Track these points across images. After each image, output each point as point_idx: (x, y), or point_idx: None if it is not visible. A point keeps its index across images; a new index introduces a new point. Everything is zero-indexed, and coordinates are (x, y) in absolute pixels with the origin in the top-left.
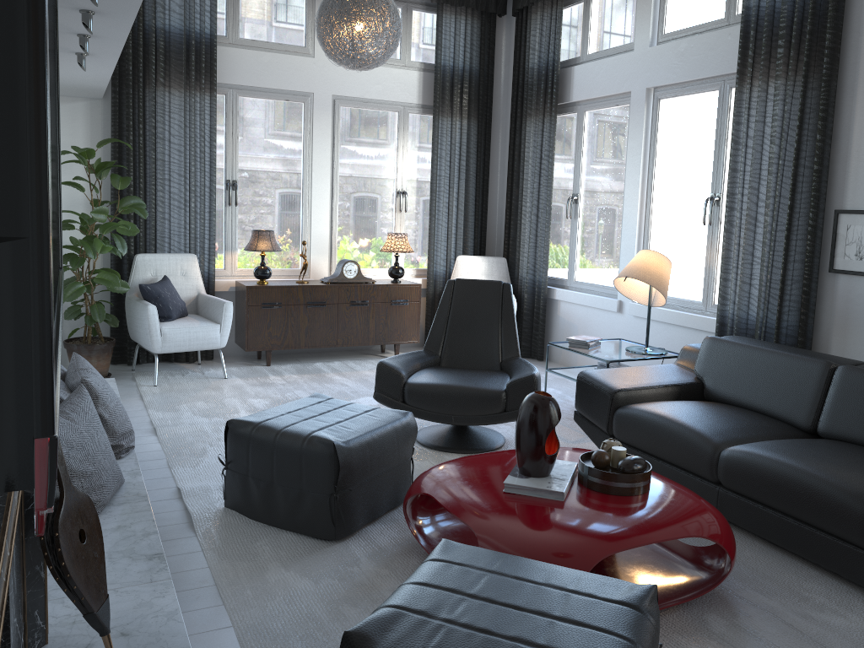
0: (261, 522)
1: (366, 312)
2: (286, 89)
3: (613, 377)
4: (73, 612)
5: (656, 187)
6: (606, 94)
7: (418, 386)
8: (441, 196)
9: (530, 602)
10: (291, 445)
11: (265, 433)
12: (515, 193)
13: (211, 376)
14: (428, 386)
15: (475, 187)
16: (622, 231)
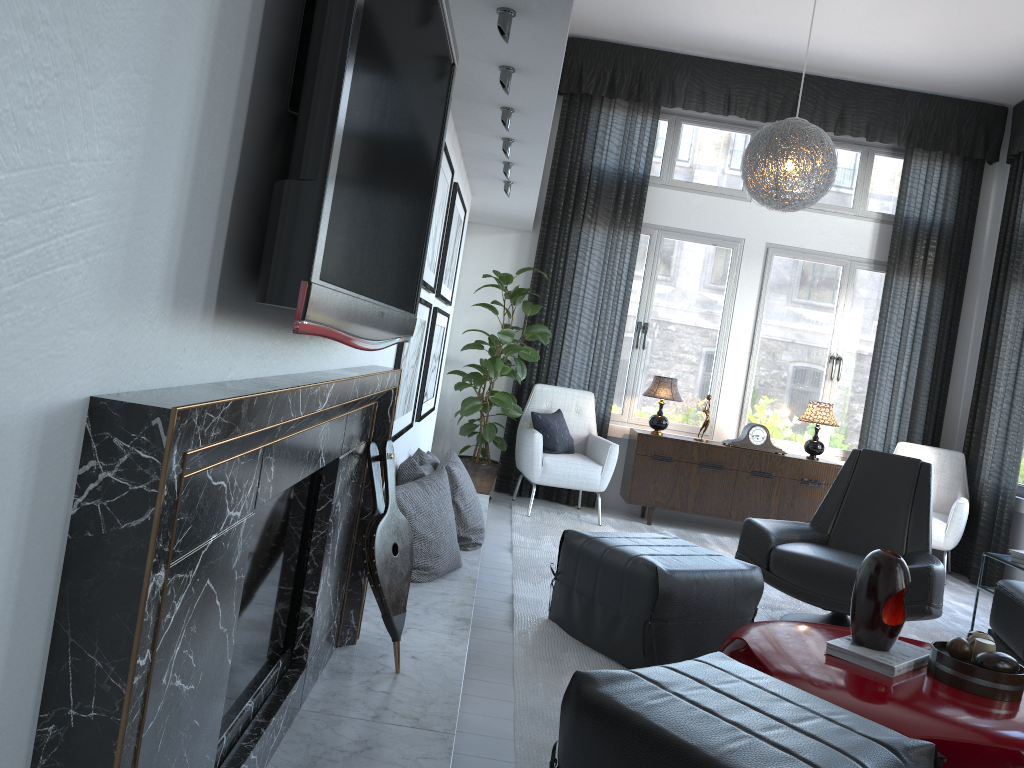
0: (577, 639)
1: (769, 486)
2: (715, 233)
3: None
4: (382, 633)
5: None
6: None
7: (786, 553)
8: (885, 367)
9: (772, 709)
10: (616, 562)
11: (595, 547)
12: (987, 375)
13: (585, 520)
14: (797, 555)
15: (933, 362)
16: None
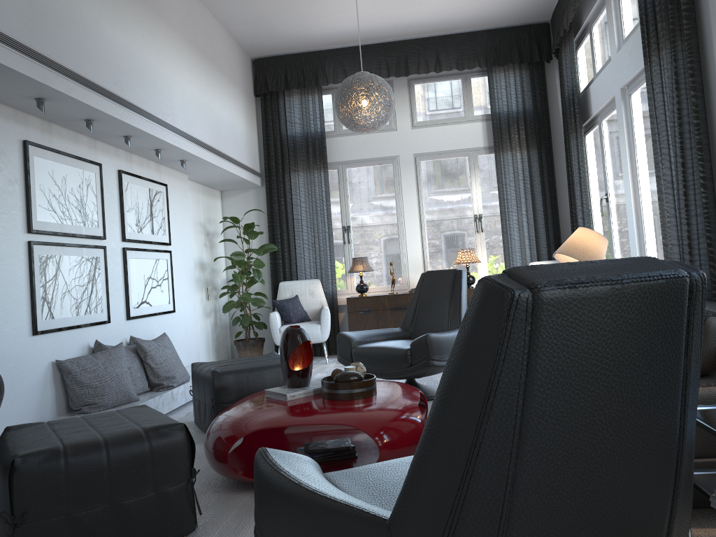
0: (199, 429)
1: None
2: (378, 156)
3: None
4: None
5: (641, 173)
6: (605, 102)
7: (358, 349)
8: (510, 215)
9: (103, 424)
10: (202, 374)
11: (198, 369)
12: (573, 203)
13: (320, 362)
14: (364, 348)
15: (542, 204)
16: (627, 218)
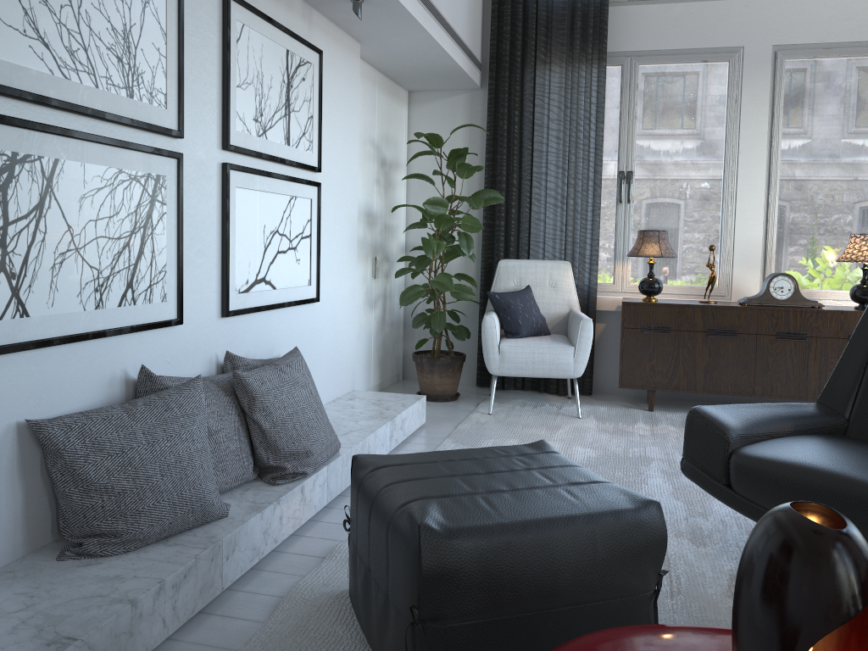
0: (362, 632)
1: (803, 350)
2: (703, 46)
3: None
4: None
5: None
6: None
7: (752, 460)
8: None
9: None
10: (383, 513)
11: (372, 484)
12: None
13: (564, 413)
14: (771, 463)
15: None
16: None
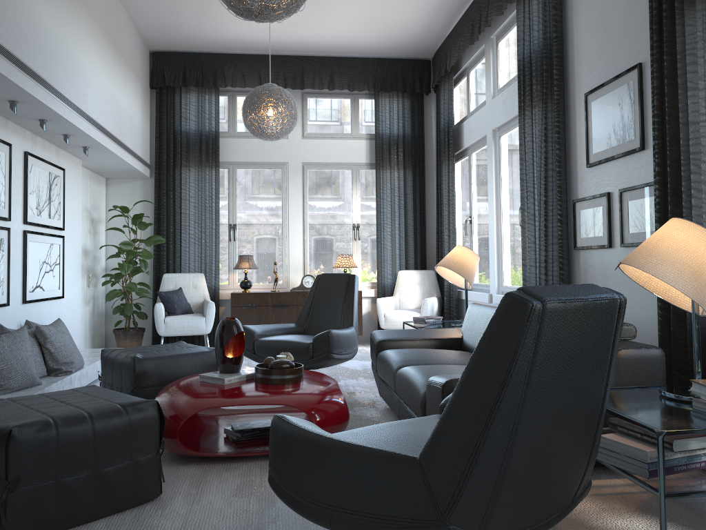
0: None
1: None
2: (269, 161)
3: (391, 333)
4: None
5: (504, 203)
6: (477, 139)
7: (261, 341)
8: (385, 227)
9: (72, 400)
10: (119, 360)
11: (113, 354)
12: (440, 221)
13: None
14: (267, 341)
15: (413, 219)
16: (489, 239)
